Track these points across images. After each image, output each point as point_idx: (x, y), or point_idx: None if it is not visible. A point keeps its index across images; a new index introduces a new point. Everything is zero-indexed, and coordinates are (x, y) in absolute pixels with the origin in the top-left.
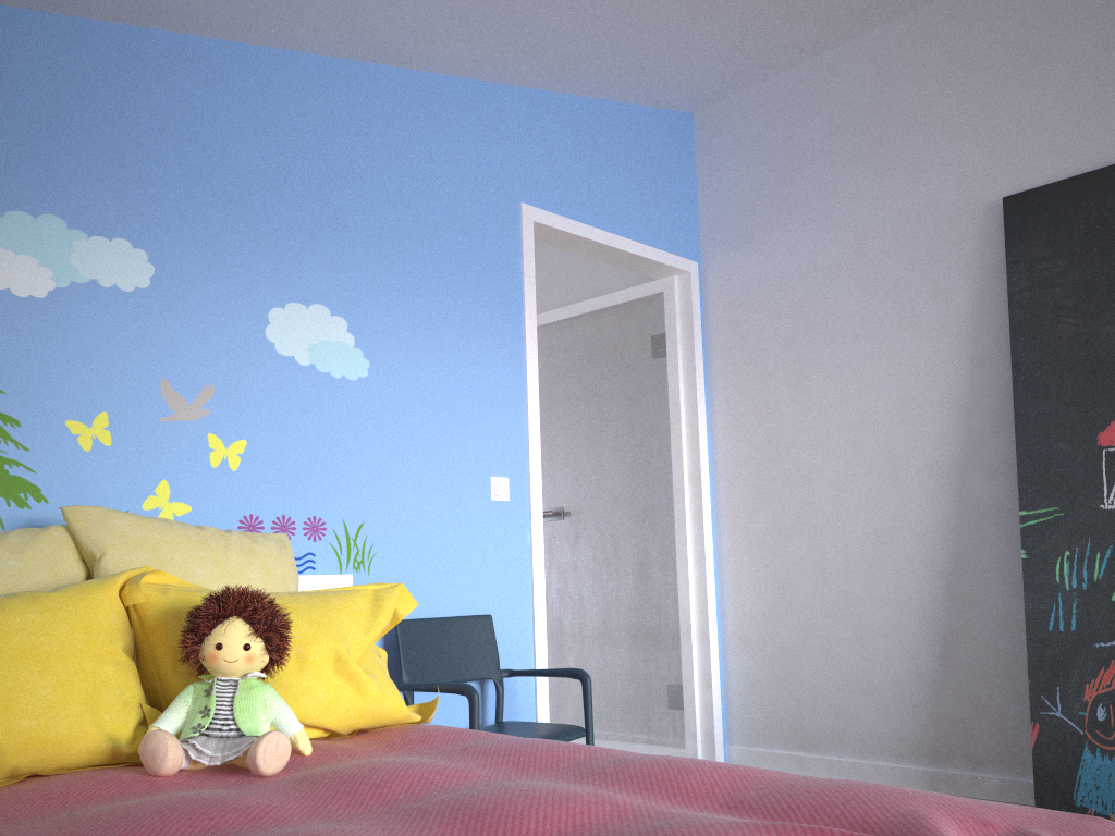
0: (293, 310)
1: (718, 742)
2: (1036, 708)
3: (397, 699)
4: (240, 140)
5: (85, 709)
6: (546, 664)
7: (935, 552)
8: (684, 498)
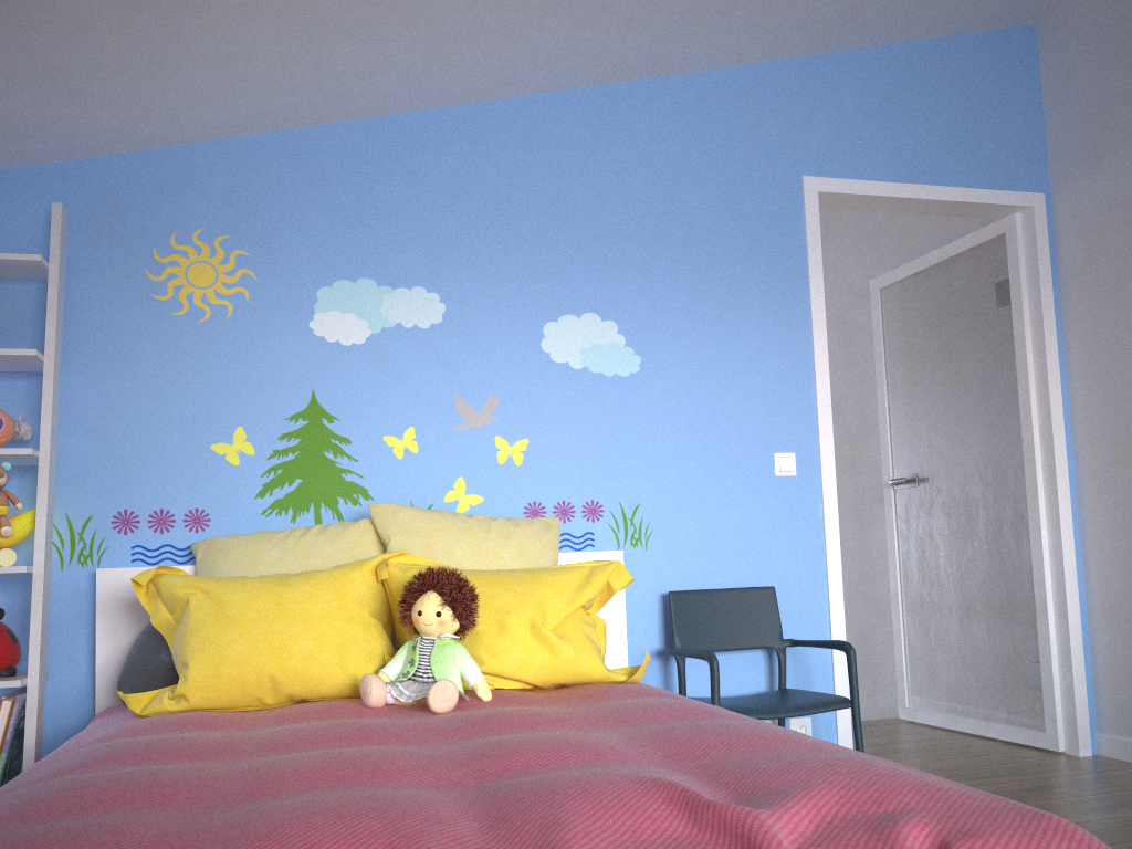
0: (565, 322)
1: (1081, 729)
2: None
3: (594, 661)
4: (512, 183)
5: (334, 656)
6: (843, 635)
7: None
8: (1034, 459)
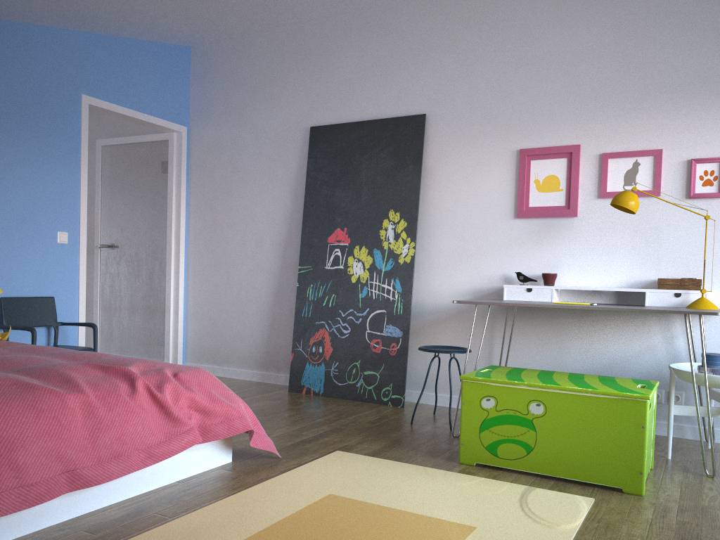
0: None
1: (179, 361)
2: (294, 347)
3: None
4: None
5: None
6: (84, 321)
7: (273, 280)
8: (171, 245)
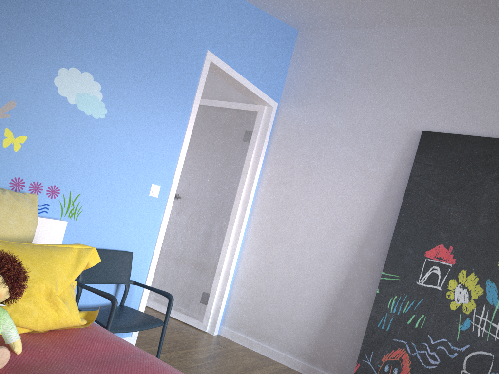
0: (73, 72)
1: (217, 324)
2: (360, 357)
3: (77, 315)
4: None
5: None
6: (152, 279)
7: (340, 274)
8: (237, 211)
